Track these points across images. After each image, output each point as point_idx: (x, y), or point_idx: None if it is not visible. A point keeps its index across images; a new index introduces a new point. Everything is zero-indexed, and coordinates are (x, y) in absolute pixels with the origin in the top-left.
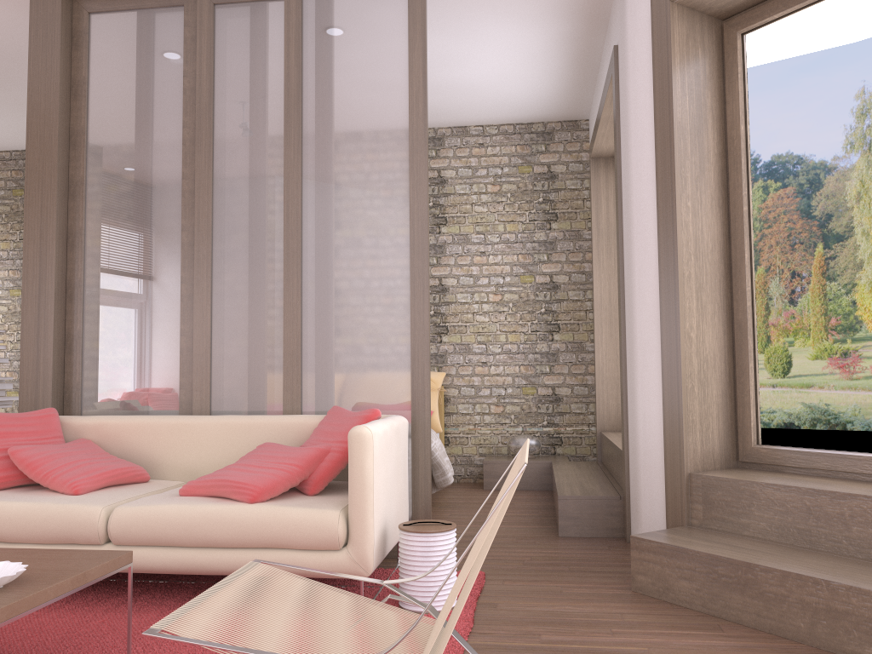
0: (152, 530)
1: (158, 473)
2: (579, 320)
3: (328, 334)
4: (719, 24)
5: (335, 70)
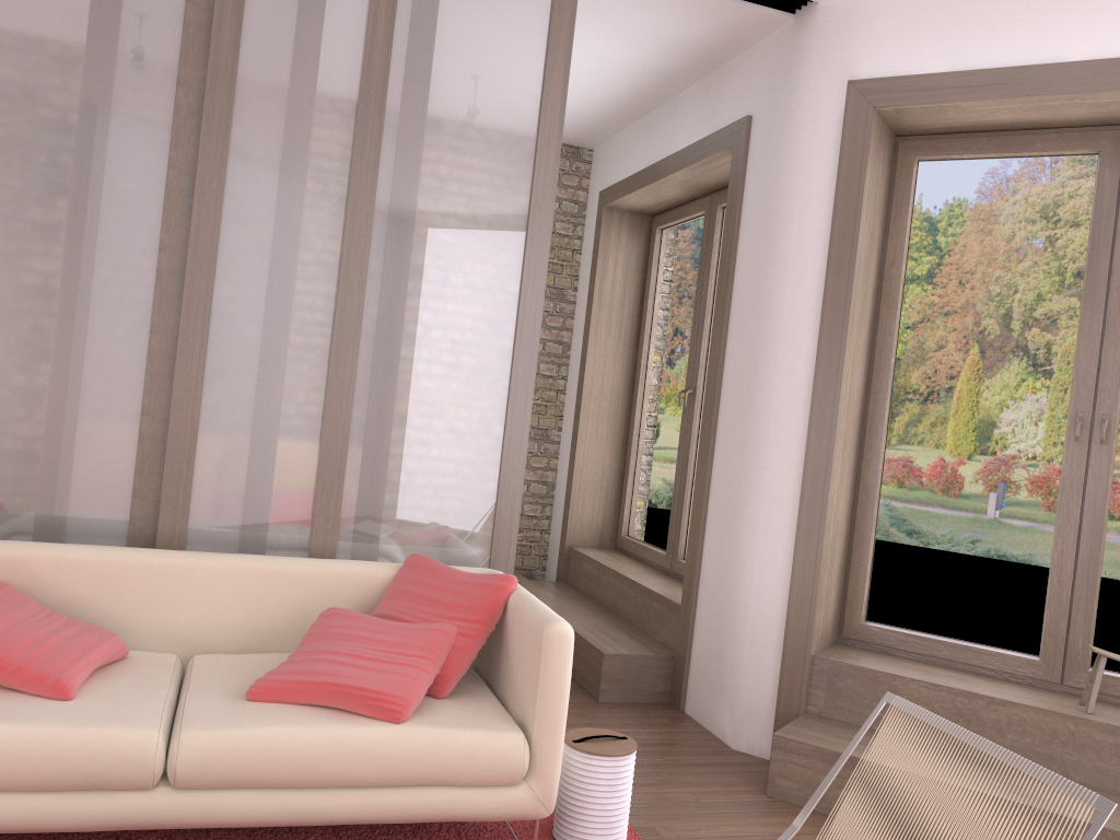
0: (250, 767)
1: (126, 638)
2: (548, 402)
3: (388, 442)
4: (894, 140)
5: (440, 64)
